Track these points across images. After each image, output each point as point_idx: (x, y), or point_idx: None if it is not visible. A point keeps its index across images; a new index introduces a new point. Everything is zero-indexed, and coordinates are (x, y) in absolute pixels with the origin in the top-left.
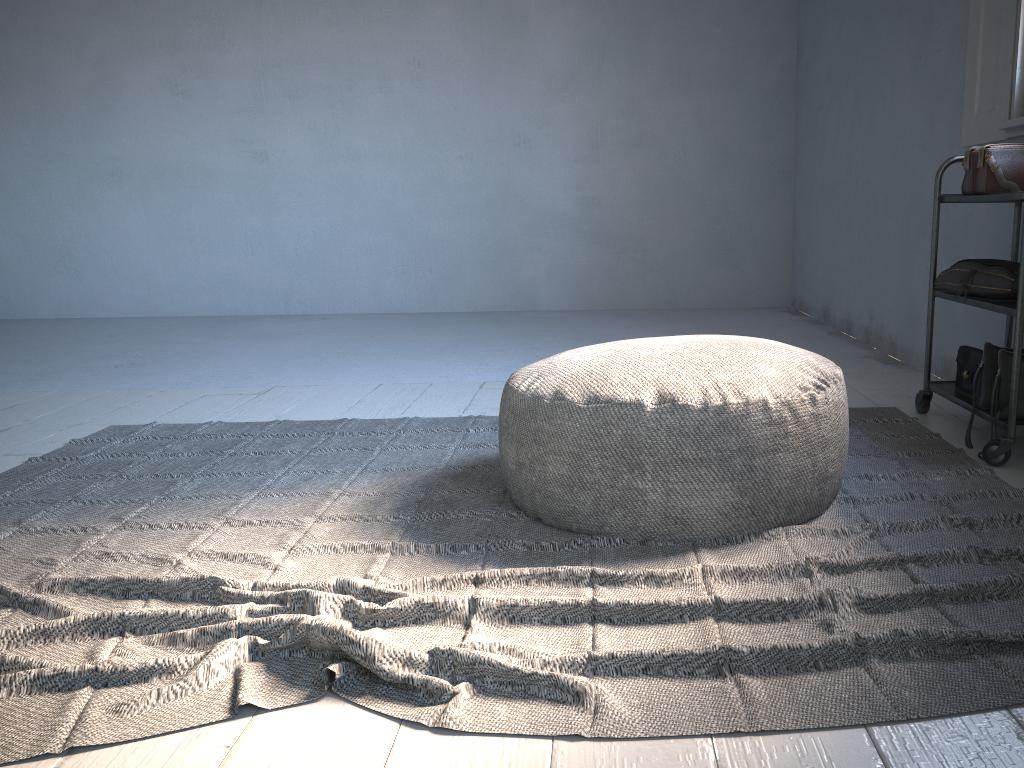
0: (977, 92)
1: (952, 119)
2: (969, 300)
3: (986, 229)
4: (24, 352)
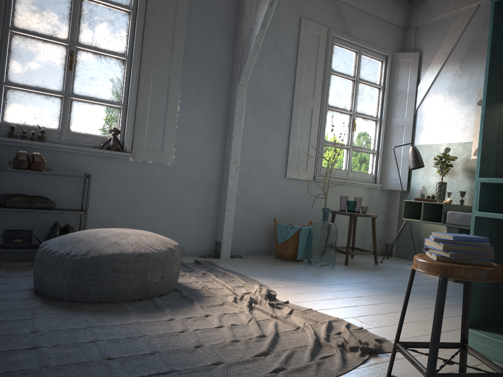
0: None
1: None
2: (40, 210)
3: None
4: None
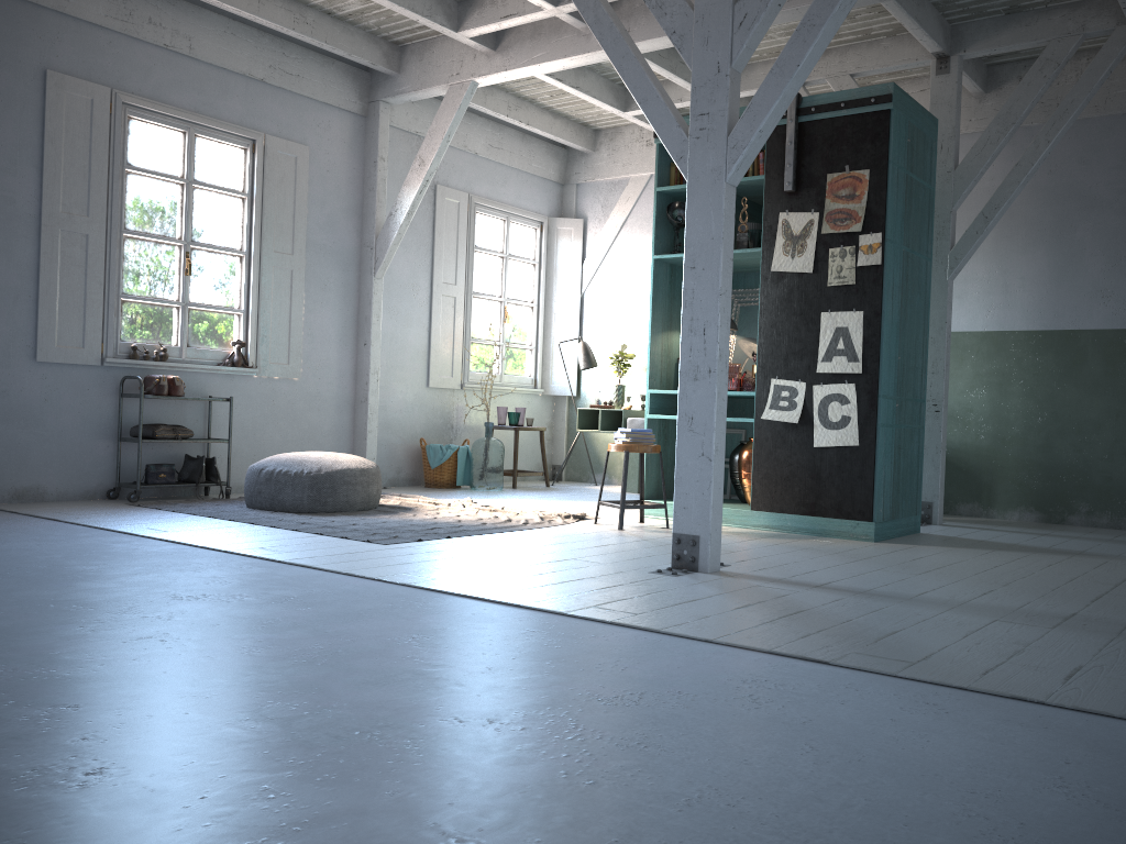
0: (56, 334)
1: (7, 341)
2: (185, 440)
3: (72, 409)
4: (170, 654)
